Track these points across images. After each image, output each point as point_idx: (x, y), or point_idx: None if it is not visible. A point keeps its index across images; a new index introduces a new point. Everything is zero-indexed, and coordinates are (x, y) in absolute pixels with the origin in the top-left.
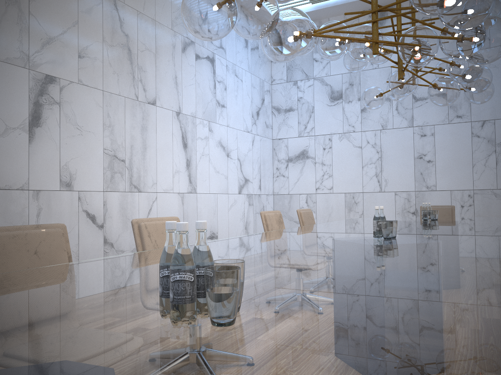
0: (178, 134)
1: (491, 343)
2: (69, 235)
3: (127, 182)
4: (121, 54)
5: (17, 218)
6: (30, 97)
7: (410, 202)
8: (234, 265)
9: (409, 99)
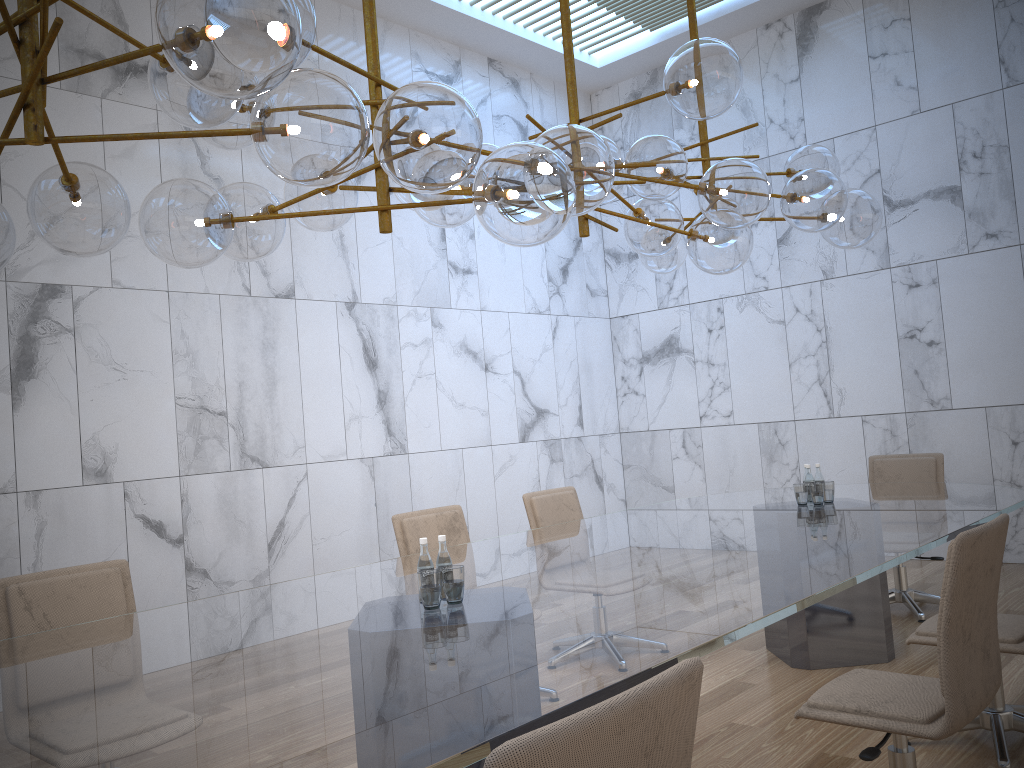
0: (354, 344)
1: None
2: None
3: (234, 452)
4: None
5: None
6: (10, 329)
7: (897, 438)
8: None
9: None
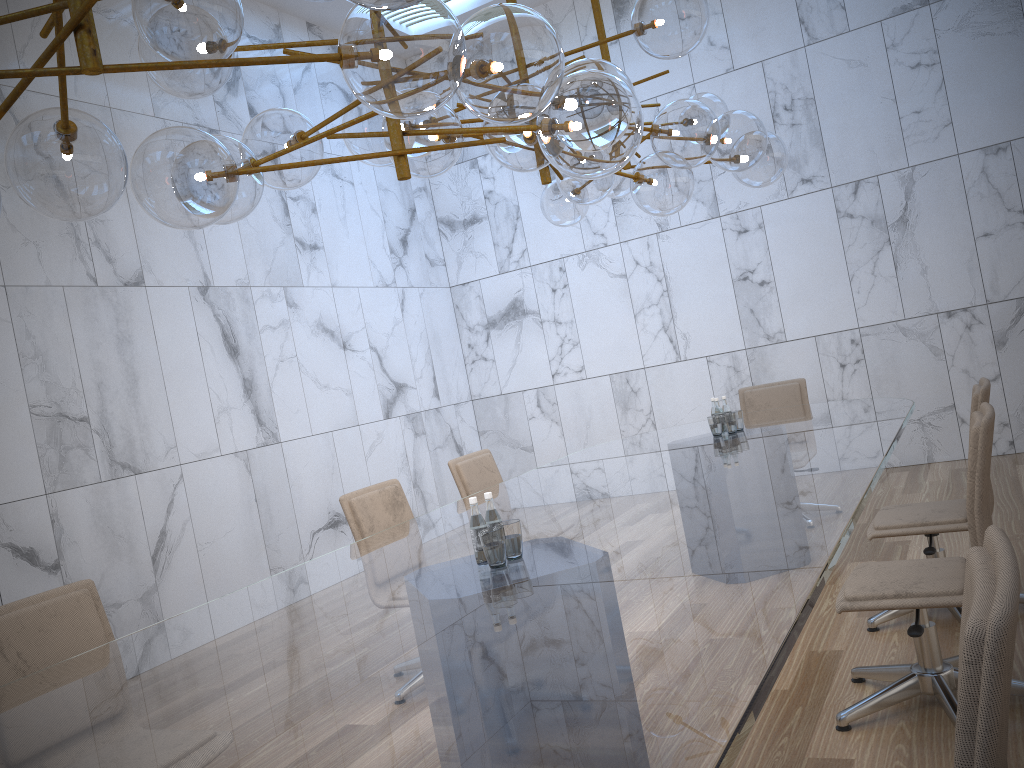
0: (213, 331)
1: None
2: None
3: (102, 461)
4: None
5: None
6: None
7: (740, 373)
8: None
9: None
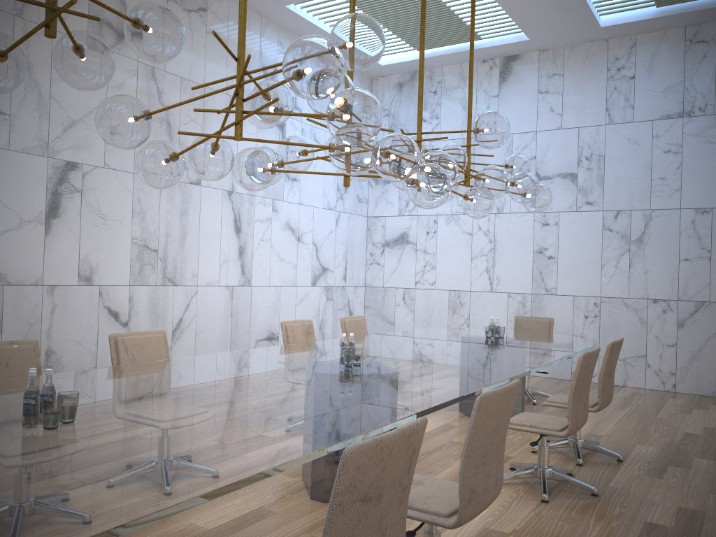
0: (230, 216)
1: (157, 446)
2: (86, 333)
3: (159, 274)
4: (158, 130)
5: (29, 314)
6: (48, 187)
7: (525, 307)
8: (67, 395)
9: None
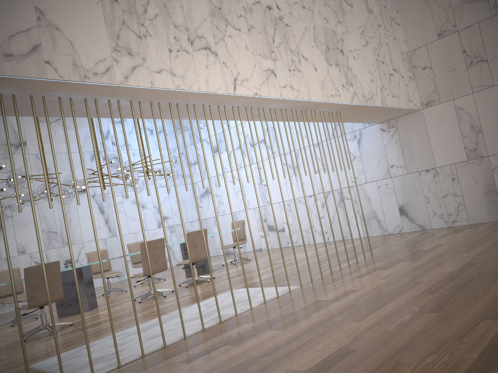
0: (96, 207)
1: None
2: None
3: (60, 242)
4: None
5: None
6: None
7: (262, 213)
8: None
9: (248, 146)
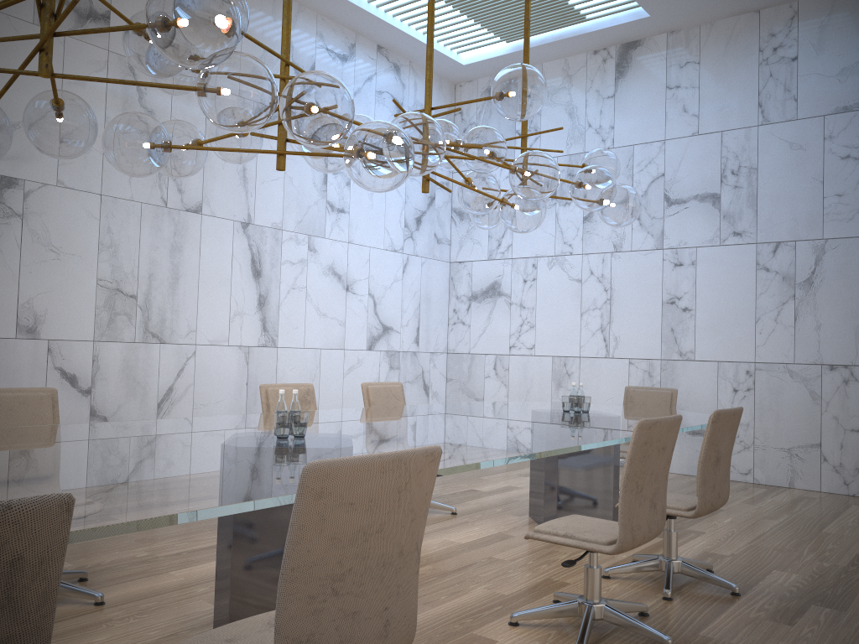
0: (245, 255)
1: None
2: None
3: (139, 328)
4: None
5: None
6: None
7: (653, 378)
8: None
9: (658, 201)
